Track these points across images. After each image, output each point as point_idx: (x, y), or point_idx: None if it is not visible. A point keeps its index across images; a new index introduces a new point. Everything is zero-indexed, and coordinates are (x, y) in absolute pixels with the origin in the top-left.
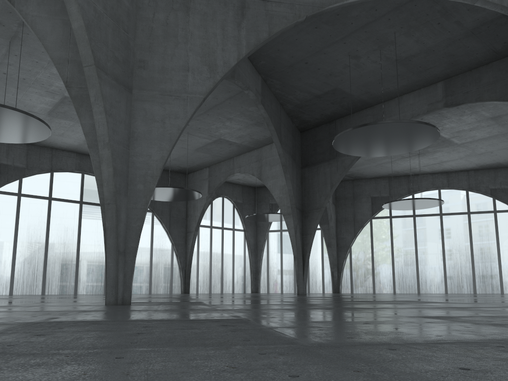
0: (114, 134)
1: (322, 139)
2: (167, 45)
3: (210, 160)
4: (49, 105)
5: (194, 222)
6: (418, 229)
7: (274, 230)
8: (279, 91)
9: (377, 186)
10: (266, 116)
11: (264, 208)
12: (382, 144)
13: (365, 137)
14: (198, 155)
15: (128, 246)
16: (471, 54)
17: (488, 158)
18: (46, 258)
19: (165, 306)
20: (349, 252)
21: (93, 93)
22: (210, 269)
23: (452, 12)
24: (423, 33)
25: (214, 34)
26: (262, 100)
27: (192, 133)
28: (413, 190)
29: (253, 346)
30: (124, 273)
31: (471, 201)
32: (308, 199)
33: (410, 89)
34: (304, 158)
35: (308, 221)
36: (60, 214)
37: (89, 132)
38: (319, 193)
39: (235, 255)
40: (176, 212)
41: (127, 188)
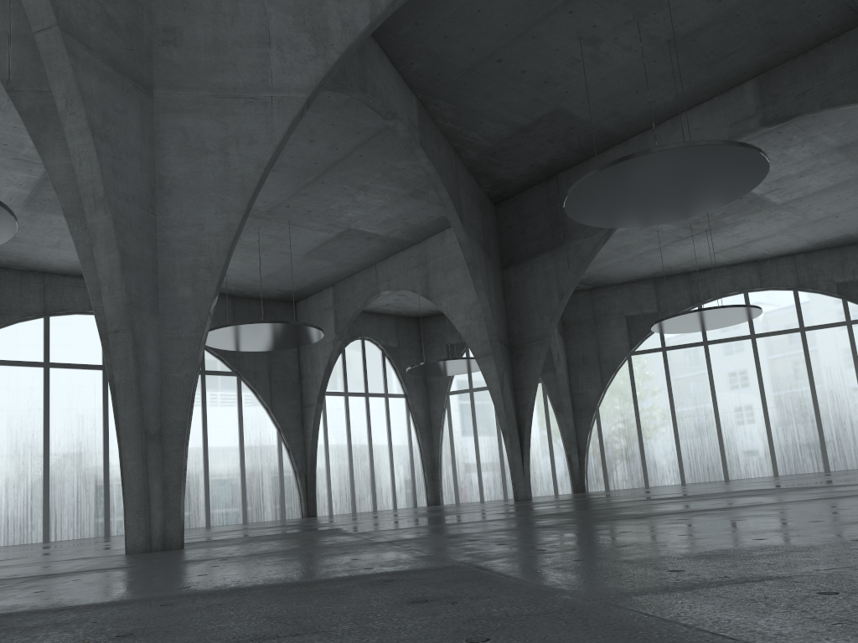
0: (118, 180)
1: (536, 212)
2: None
3: (334, 273)
4: (25, 188)
5: (315, 387)
6: (716, 366)
7: (459, 391)
8: (450, 123)
9: (635, 297)
10: (431, 172)
11: (438, 352)
12: (658, 198)
13: (627, 185)
14: (311, 265)
15: (168, 421)
16: (807, 17)
17: (830, 228)
18: (48, 475)
19: (256, 545)
20: (597, 417)
21: (60, 89)
22: (350, 469)
23: None
24: None
25: None
26: (422, 140)
27: (296, 223)
28: (699, 298)
29: None
30: (163, 480)
31: (803, 308)
32: (519, 323)
33: (692, 101)
34: (505, 250)
35: (523, 363)
36: (67, 392)
37: (65, 183)
38: (538, 311)
39: (394, 440)
40: (280, 371)
41: (157, 296)
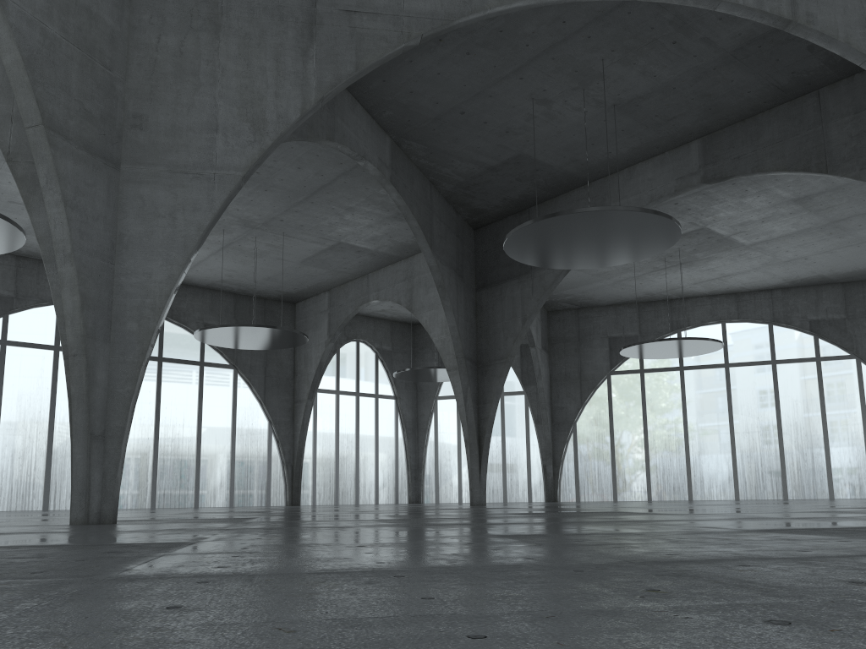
0: (84, 239)
1: None
2: (182, 89)
3: (330, 280)
4: None
5: (307, 384)
6: (689, 391)
7: (447, 397)
8: (424, 160)
9: (619, 319)
10: (401, 204)
11: (429, 358)
12: (588, 248)
13: (556, 237)
14: (307, 271)
15: (111, 425)
16: (738, 93)
17: (802, 268)
18: (51, 449)
19: (161, 525)
20: (573, 431)
21: (43, 171)
22: (335, 463)
23: (693, 23)
24: (651, 59)
25: (261, 69)
26: (393, 177)
27: (290, 234)
28: (679, 325)
29: (4, 580)
30: (103, 470)
31: (777, 341)
32: (487, 342)
33: (646, 154)
34: (480, 273)
35: (488, 379)
36: None
37: (46, 236)
38: (504, 333)
39: (381, 439)
40: (276, 367)
41: (110, 328)
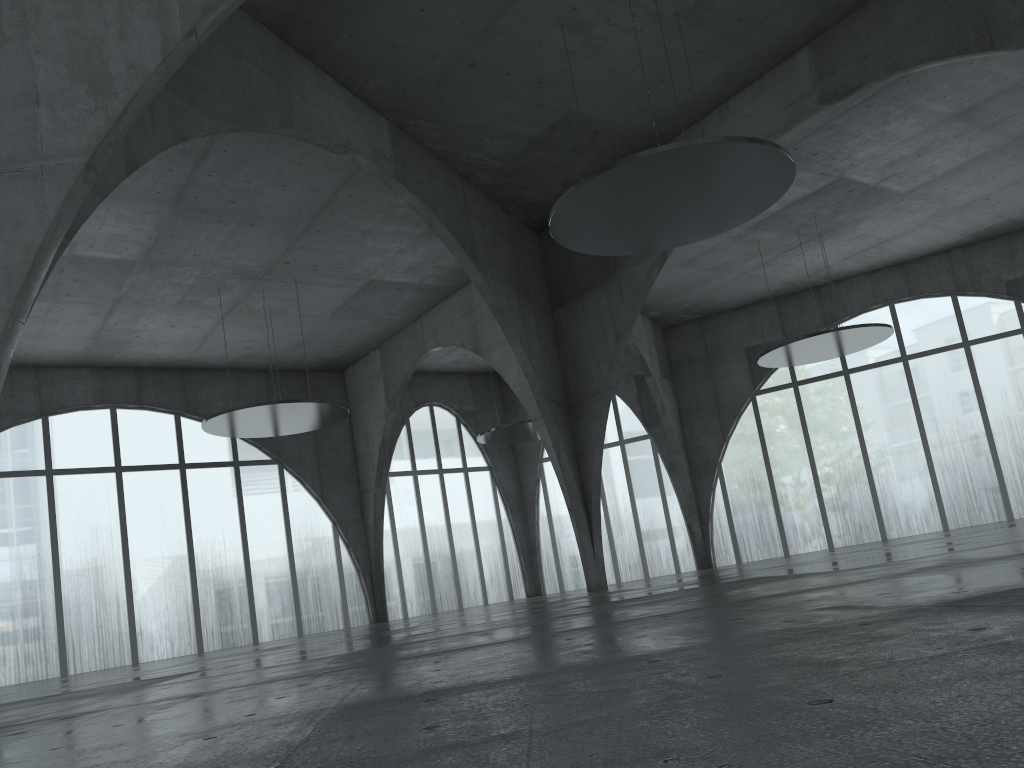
0: None
1: None
2: None
3: (376, 333)
4: None
5: (371, 469)
6: (861, 399)
7: None
8: (443, 145)
9: (755, 323)
10: (420, 207)
11: (525, 413)
12: (669, 214)
13: (619, 204)
14: (343, 326)
15: None
16: None
17: (984, 213)
18: (60, 599)
19: None
20: (719, 475)
21: None
22: (426, 561)
23: None
24: None
25: (95, 2)
26: (399, 171)
27: (305, 280)
28: (834, 317)
29: None
30: None
31: (966, 316)
32: (575, 376)
33: (739, 82)
34: (553, 288)
35: (584, 423)
36: (76, 501)
37: None
38: (595, 359)
39: (479, 523)
40: (331, 454)
41: None
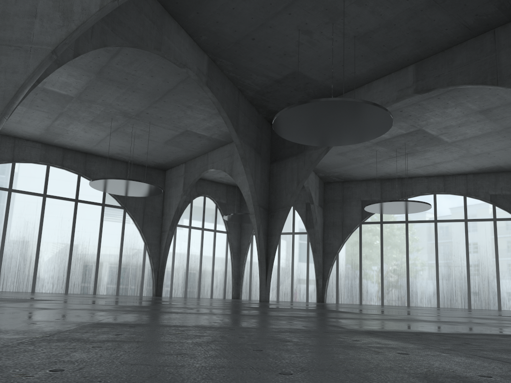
0: None
1: None
2: None
3: (184, 156)
4: None
5: (169, 221)
6: (411, 236)
7: None
8: (232, 73)
9: (368, 189)
10: (215, 101)
11: None
12: (330, 130)
13: (307, 120)
14: (169, 149)
15: None
16: (439, 30)
17: (486, 160)
18: (2, 253)
19: None
20: (336, 259)
21: None
22: (186, 271)
23: None
24: (377, 1)
25: None
26: (208, 82)
27: (155, 123)
28: (406, 194)
29: None
30: None
31: (468, 207)
32: (275, 197)
33: (379, 74)
34: (273, 152)
35: (274, 220)
36: (20, 207)
37: None
38: (285, 191)
39: (216, 258)
40: (151, 209)
41: None
